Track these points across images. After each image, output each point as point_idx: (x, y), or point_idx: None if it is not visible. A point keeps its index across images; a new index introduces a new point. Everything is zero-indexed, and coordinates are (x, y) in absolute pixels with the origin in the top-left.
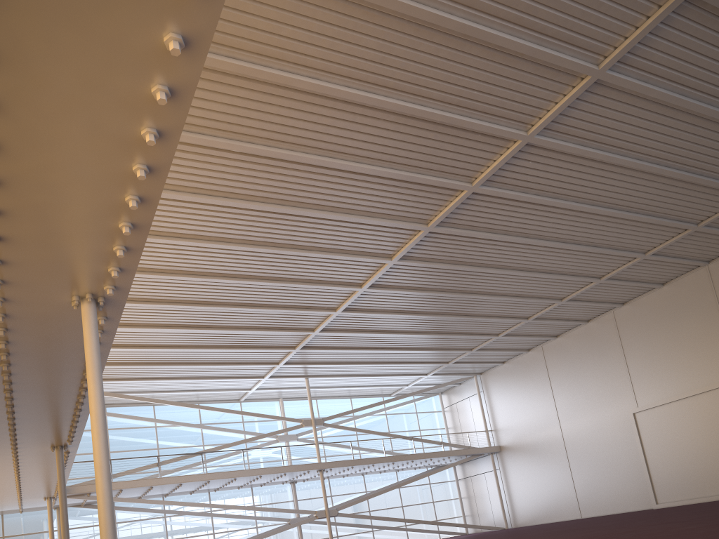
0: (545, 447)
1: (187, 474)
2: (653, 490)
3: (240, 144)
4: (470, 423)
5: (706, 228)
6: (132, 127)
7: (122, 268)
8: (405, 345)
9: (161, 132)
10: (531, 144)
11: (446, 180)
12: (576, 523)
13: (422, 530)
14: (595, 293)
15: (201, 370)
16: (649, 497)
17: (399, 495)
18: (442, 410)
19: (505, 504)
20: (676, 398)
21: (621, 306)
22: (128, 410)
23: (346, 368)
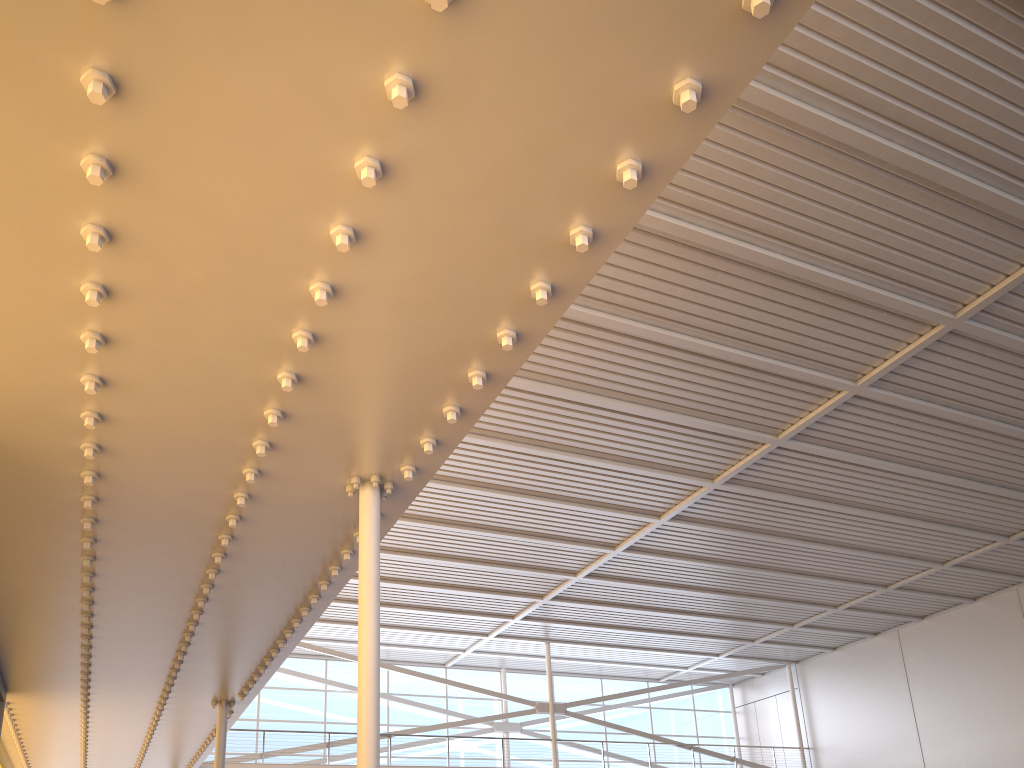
0: None
1: None
2: None
3: None
4: (774, 734)
5: None
6: (560, 223)
7: (439, 441)
8: (698, 609)
9: (596, 235)
10: (955, 331)
11: (820, 374)
12: None
13: None
14: (995, 557)
15: (405, 616)
16: None
17: None
18: (732, 711)
19: None
20: None
21: None
22: (291, 662)
23: (606, 634)
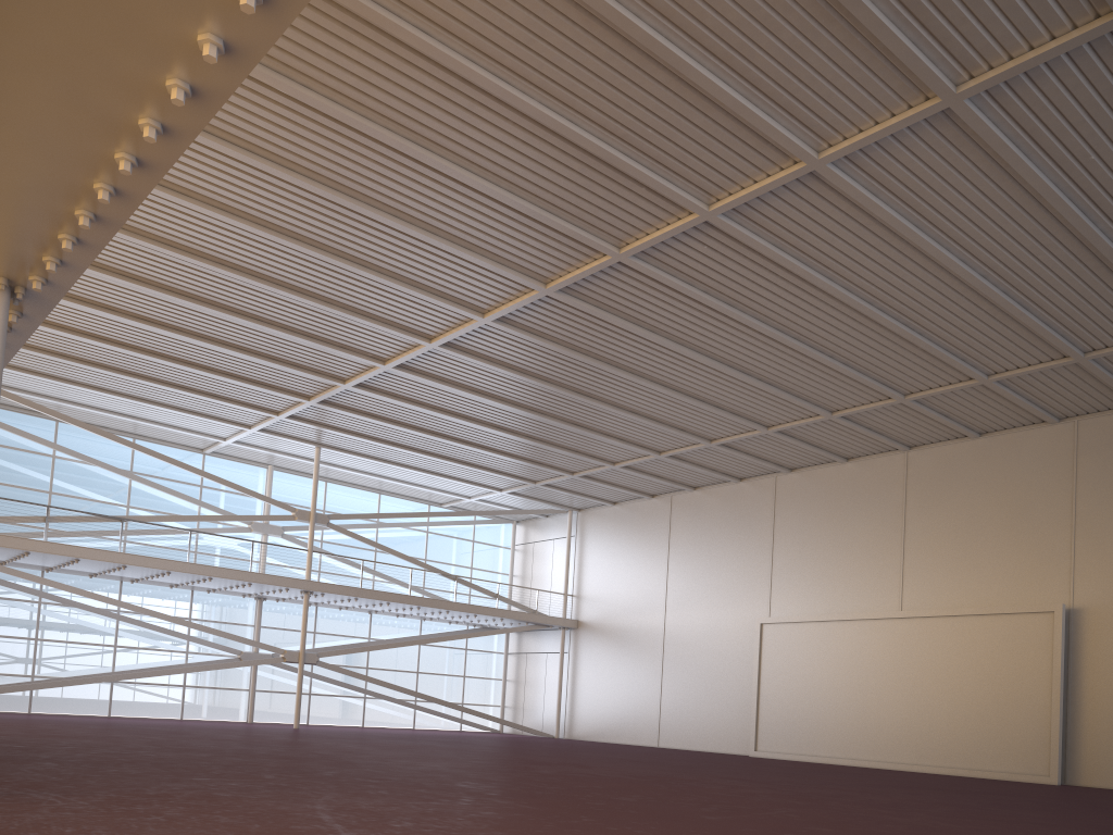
0: (637, 638)
1: (90, 545)
2: (756, 731)
3: (290, 84)
4: (545, 577)
5: (915, 404)
6: (127, 111)
7: (65, 262)
8: (478, 441)
9: (167, 129)
10: (711, 223)
11: (584, 234)
12: (645, 752)
13: (437, 713)
14: (757, 444)
15: (151, 389)
16: (749, 740)
17: (416, 656)
18: (512, 548)
19: (563, 704)
20: (818, 618)
21: (787, 472)
22: (12, 417)
23: (383, 449)
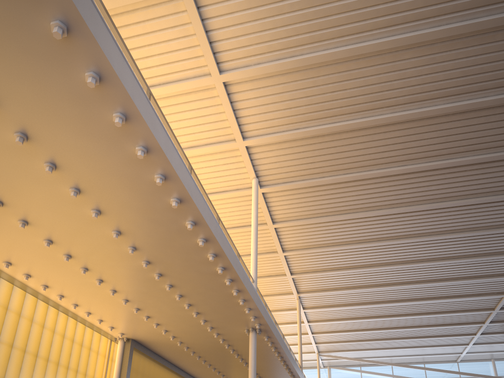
0: None
1: None
2: None
3: (372, 212)
4: None
5: None
6: (212, 268)
7: (256, 316)
8: None
9: (224, 267)
10: None
11: None
12: None
13: None
14: None
15: (415, 341)
16: None
17: None
18: None
19: None
20: None
21: None
22: (375, 368)
23: None
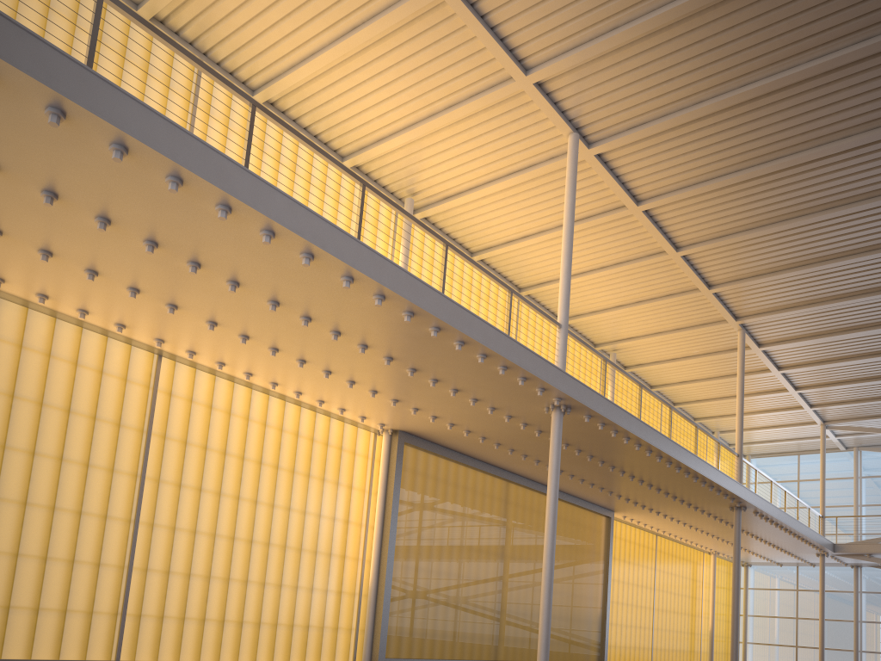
0: None
1: None
2: None
3: (831, 146)
4: None
5: None
6: (423, 330)
7: (543, 387)
8: None
9: (438, 327)
10: None
11: None
12: None
13: None
14: None
15: None
16: None
17: None
18: None
19: None
20: None
21: None
22: None
23: None
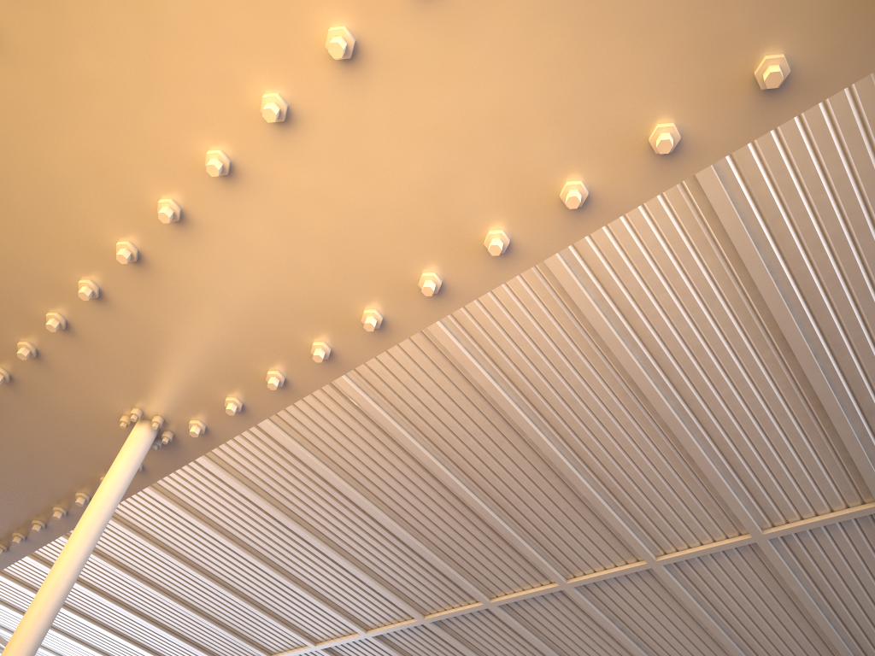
0: None
1: None
2: None
3: (365, 397)
4: None
5: None
6: (486, 217)
7: (246, 407)
8: None
9: (509, 249)
10: (651, 571)
11: (544, 561)
12: None
13: None
14: None
15: (92, 632)
16: None
17: None
18: None
19: None
20: None
21: None
22: None
23: None
